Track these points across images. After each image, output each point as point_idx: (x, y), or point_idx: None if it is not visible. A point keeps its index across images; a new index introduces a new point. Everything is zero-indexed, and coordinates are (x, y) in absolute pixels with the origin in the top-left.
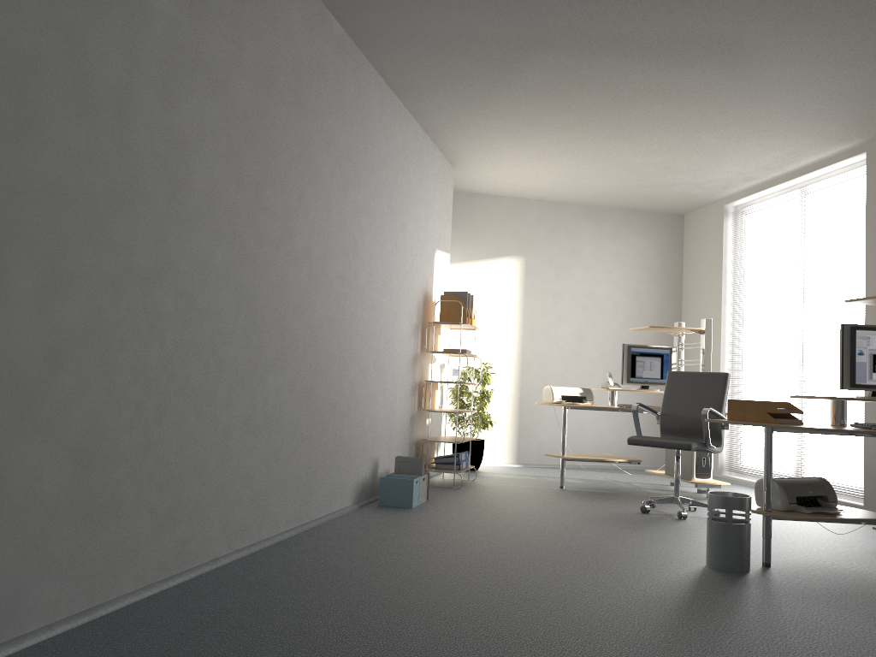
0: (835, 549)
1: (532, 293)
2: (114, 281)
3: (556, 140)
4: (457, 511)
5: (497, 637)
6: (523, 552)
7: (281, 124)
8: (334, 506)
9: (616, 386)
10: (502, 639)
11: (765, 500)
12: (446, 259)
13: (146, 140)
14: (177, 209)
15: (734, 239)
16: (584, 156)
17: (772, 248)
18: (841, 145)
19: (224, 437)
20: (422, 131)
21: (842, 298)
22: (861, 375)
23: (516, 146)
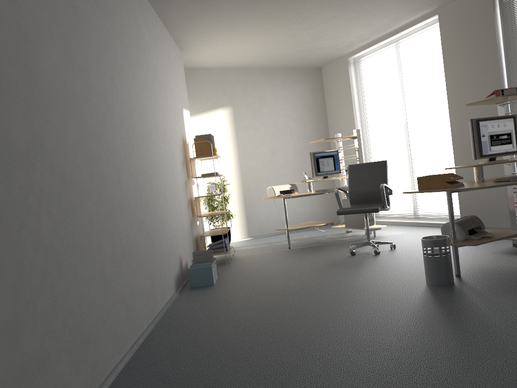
0: (477, 255)
1: (240, 129)
2: (2, 166)
3: (253, 24)
4: (244, 280)
5: (370, 382)
6: (314, 302)
7: (89, 19)
8: (167, 298)
9: (310, 179)
10: (375, 382)
11: (452, 236)
12: (188, 114)
13: (1, 34)
14: (36, 95)
15: (356, 78)
16: (269, 34)
17: (382, 81)
18: (423, 11)
19: (102, 274)
20: (163, 25)
21: (430, 105)
22: (485, 149)
23: (226, 31)
